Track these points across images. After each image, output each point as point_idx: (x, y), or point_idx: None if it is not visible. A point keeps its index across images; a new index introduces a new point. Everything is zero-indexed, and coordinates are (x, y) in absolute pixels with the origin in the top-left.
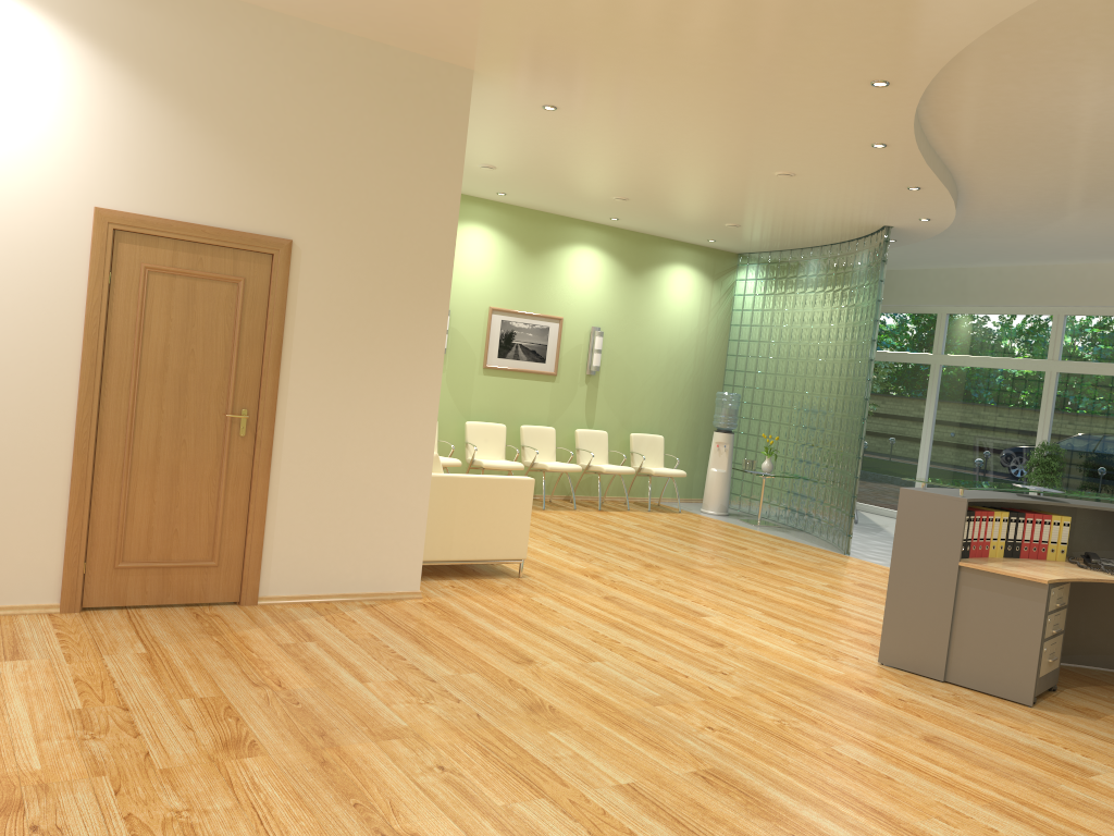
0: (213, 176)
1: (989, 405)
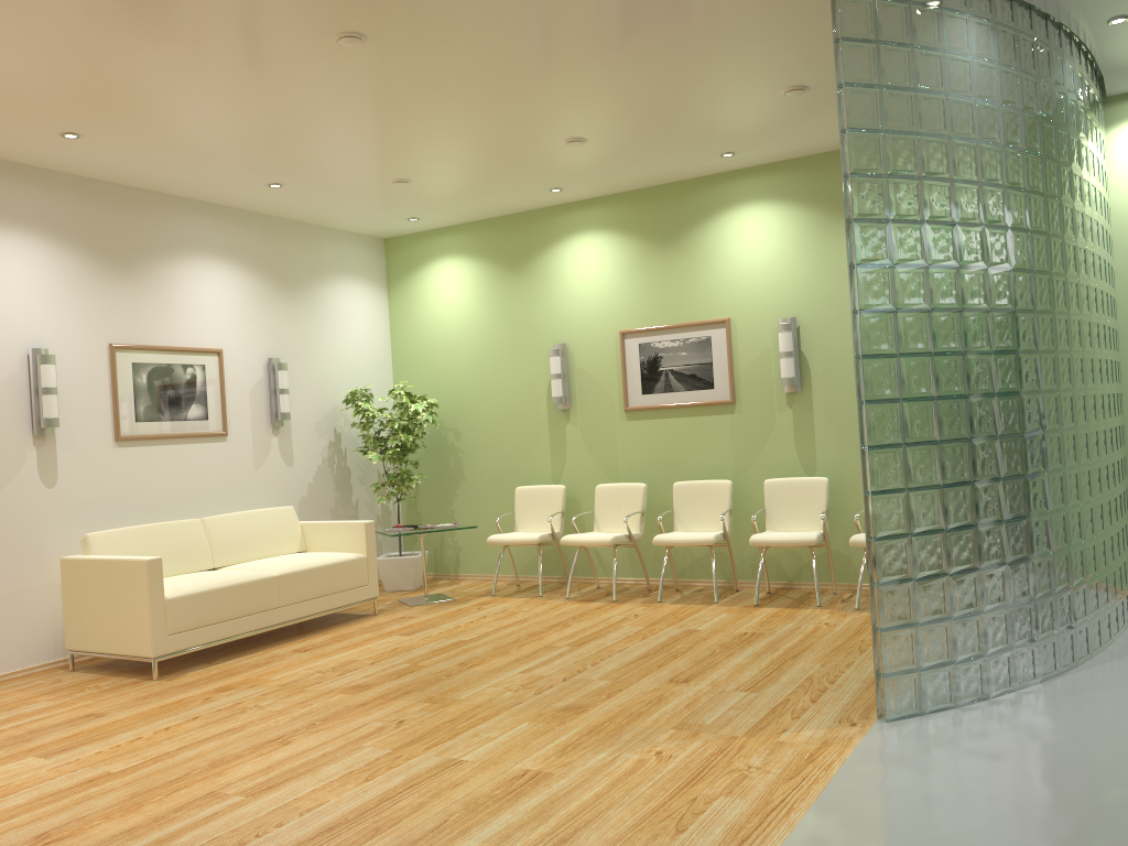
0: None
1: None
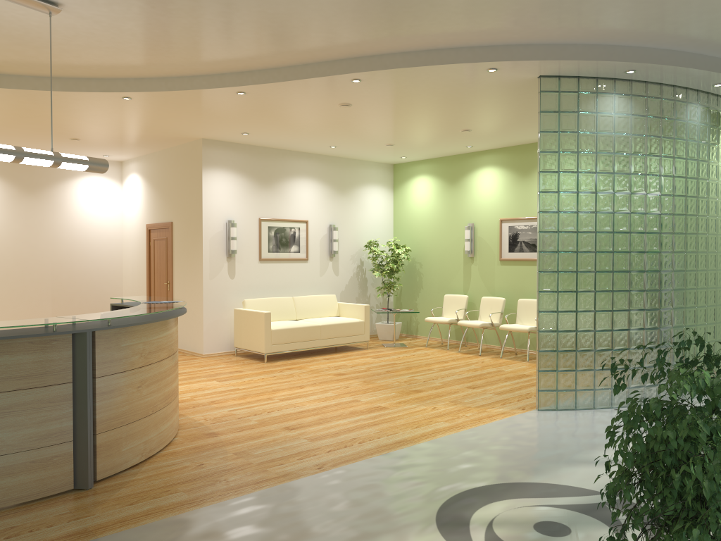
0: (160, 207)
1: None
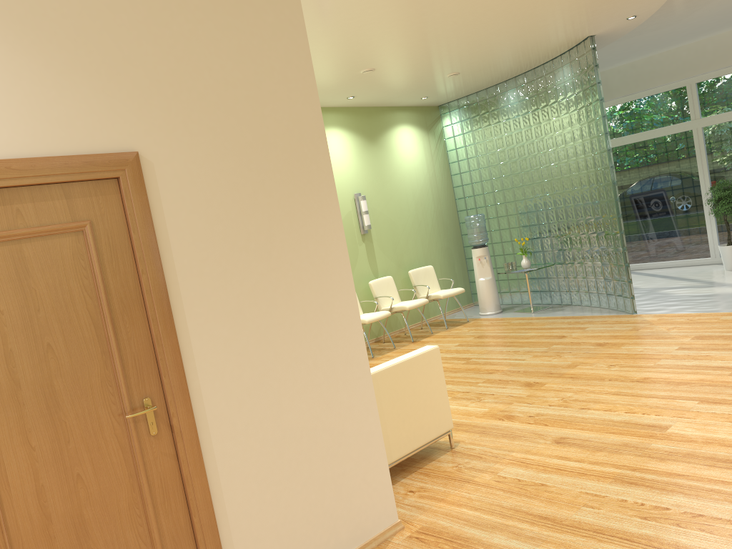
0: None
1: (653, 168)
